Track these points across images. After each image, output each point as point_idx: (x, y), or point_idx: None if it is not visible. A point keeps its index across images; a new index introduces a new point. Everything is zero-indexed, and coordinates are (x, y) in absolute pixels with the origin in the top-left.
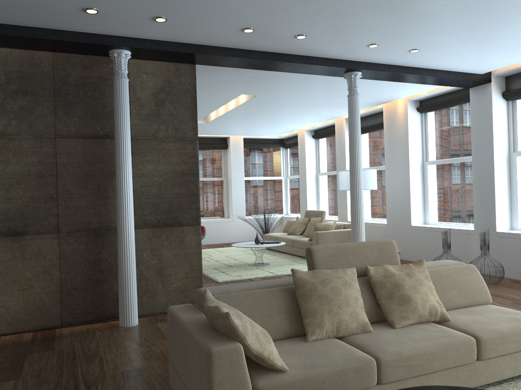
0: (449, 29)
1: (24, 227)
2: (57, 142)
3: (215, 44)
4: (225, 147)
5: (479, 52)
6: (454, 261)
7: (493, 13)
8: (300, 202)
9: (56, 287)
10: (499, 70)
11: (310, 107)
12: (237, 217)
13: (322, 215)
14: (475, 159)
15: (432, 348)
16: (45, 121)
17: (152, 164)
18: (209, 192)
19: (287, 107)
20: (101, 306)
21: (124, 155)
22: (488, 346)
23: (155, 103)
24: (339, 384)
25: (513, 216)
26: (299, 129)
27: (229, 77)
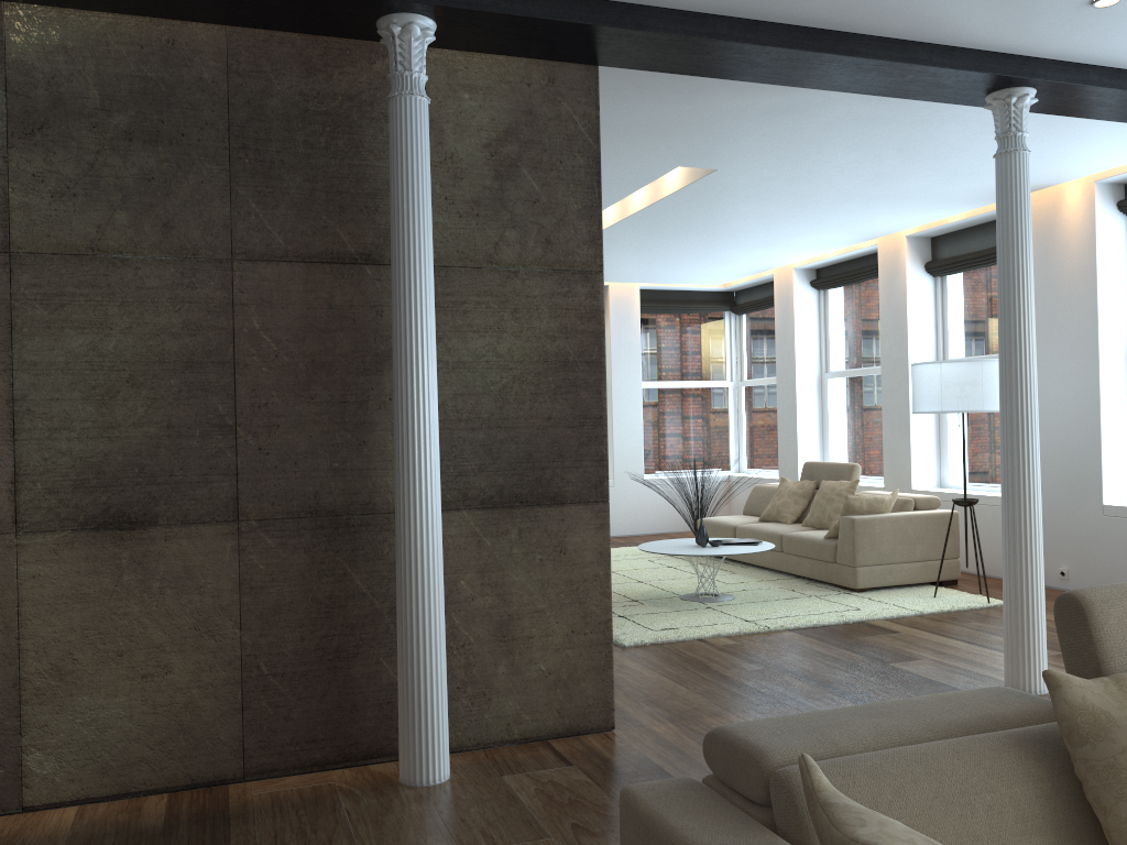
0: None
1: (148, 506)
2: (237, 273)
3: (664, 3)
4: None
5: None
6: None
7: None
8: (780, 442)
9: (230, 671)
10: None
11: (836, 204)
12: (624, 475)
13: (853, 475)
14: None
15: None
16: (205, 214)
17: (485, 336)
18: None
19: (777, 204)
20: (348, 723)
21: (418, 309)
22: None
23: (493, 171)
24: None
25: None
26: (781, 265)
27: (664, 115)
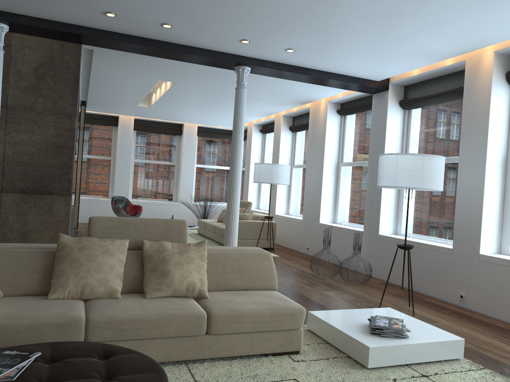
0: (306, 31)
1: None
2: None
3: (91, 26)
4: (179, 133)
5: (355, 57)
6: (257, 248)
7: (335, 19)
8: (243, 193)
9: None
10: (395, 79)
11: None
12: (183, 201)
13: (248, 206)
14: (370, 163)
15: (152, 316)
16: None
17: (27, 134)
18: (159, 175)
19: (215, 98)
20: None
21: None
22: (219, 322)
23: (35, 77)
24: (36, 336)
25: (398, 221)
26: (246, 122)
27: (132, 61)
